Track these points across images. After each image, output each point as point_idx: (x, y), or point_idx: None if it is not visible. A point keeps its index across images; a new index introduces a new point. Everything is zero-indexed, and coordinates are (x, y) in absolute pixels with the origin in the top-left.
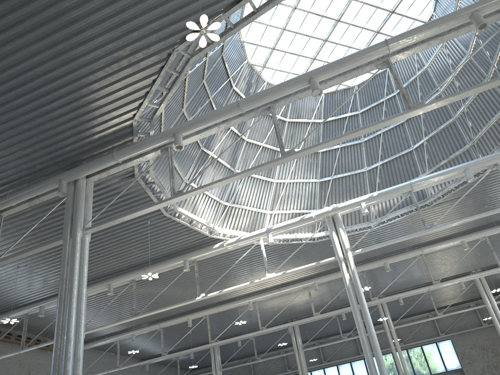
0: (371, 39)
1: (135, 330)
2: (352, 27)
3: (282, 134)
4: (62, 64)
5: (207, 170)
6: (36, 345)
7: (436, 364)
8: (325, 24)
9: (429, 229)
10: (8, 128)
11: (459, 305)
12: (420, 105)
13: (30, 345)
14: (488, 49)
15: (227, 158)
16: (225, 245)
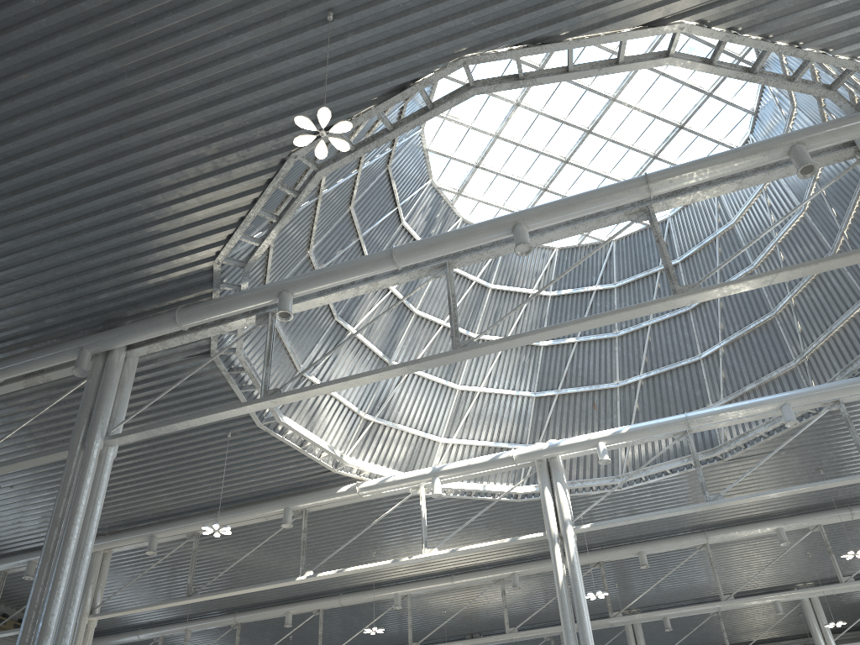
0: (643, 168)
1: (192, 623)
2: (612, 145)
3: (480, 309)
4: (103, 159)
5: (342, 356)
6: (12, 630)
7: None
8: (566, 135)
9: (712, 502)
10: (4, 253)
11: (774, 644)
12: (693, 289)
13: (4, 628)
14: (835, 204)
15: (379, 340)
16: (359, 489)
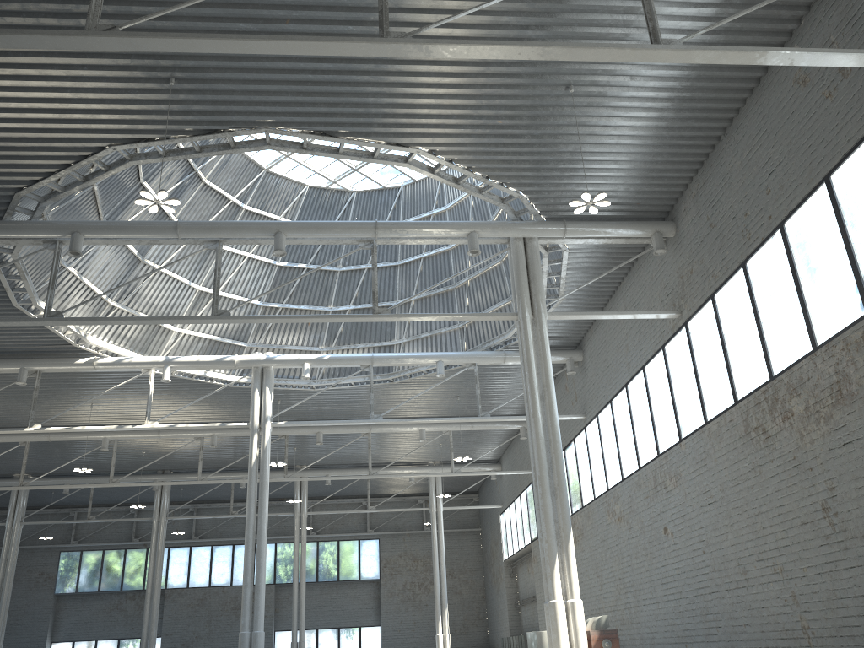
0: None
1: None
2: None
3: None
4: None
5: (101, 252)
6: None
7: (350, 568)
8: None
9: (374, 420)
10: None
11: (405, 498)
12: (386, 312)
13: None
14: None
15: None
16: (96, 364)
